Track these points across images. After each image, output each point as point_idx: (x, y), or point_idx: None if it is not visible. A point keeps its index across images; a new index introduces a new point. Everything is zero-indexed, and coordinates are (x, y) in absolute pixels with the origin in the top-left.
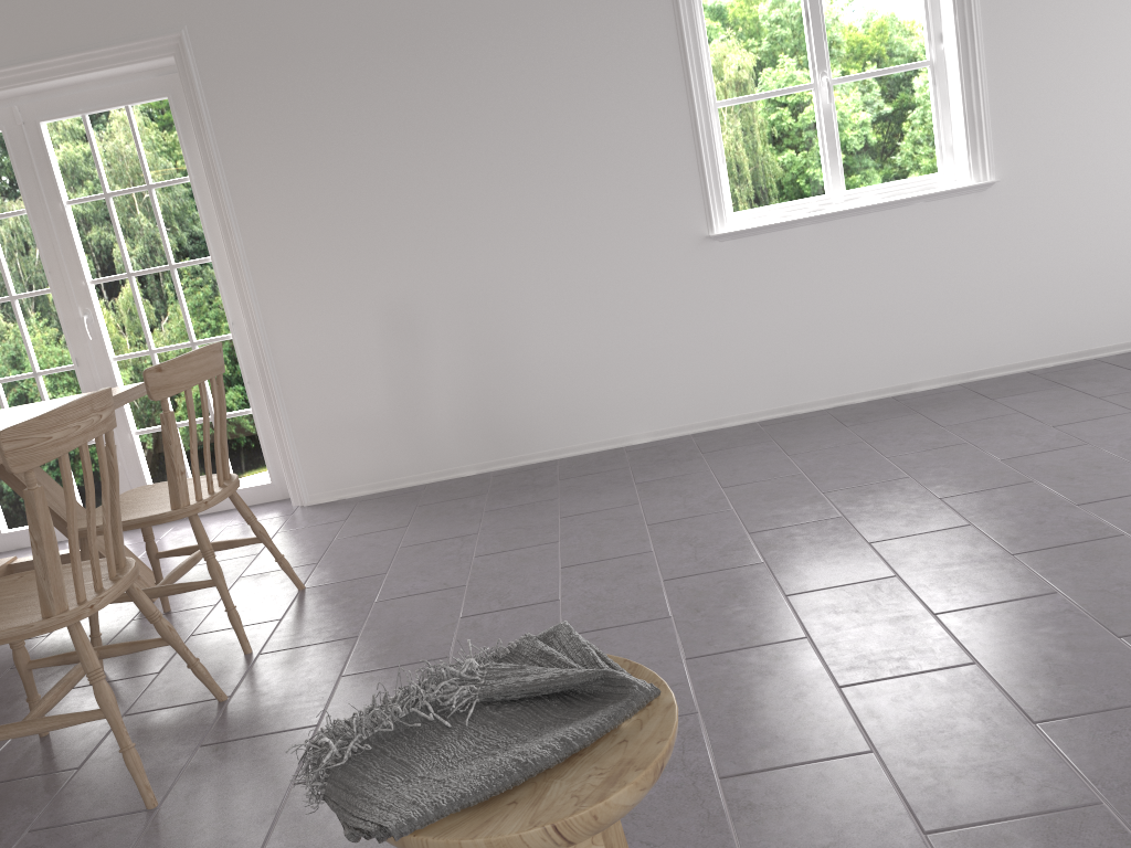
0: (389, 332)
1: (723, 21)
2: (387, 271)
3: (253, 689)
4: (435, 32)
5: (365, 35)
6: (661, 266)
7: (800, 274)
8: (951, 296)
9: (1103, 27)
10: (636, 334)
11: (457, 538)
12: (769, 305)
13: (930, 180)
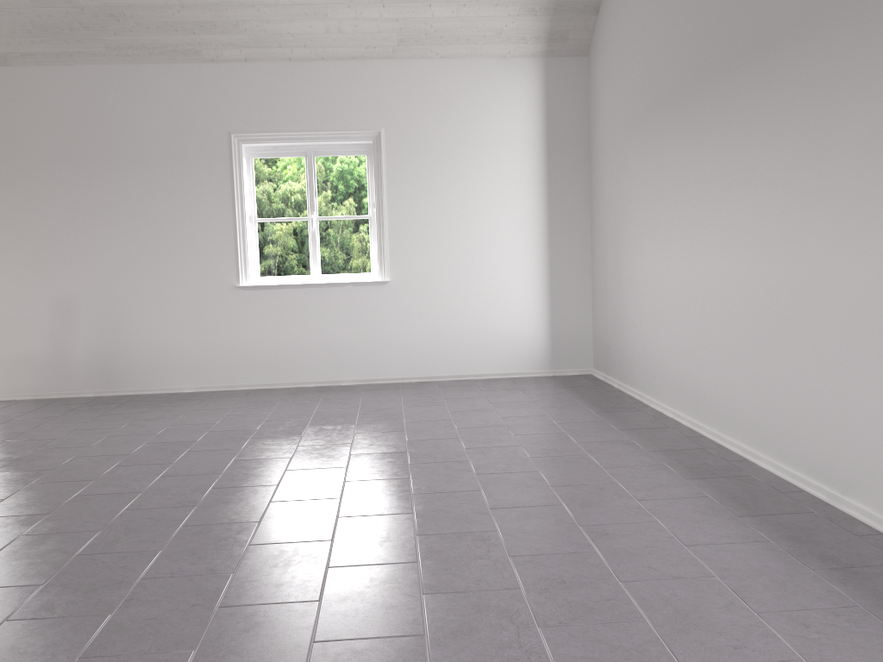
0: (56, 311)
1: (265, 179)
2: (60, 278)
3: None
4: (105, 161)
5: (67, 157)
6: (210, 298)
7: (284, 313)
8: (364, 337)
9: (448, 213)
10: (193, 332)
11: (45, 417)
12: (266, 327)
13: (365, 276)
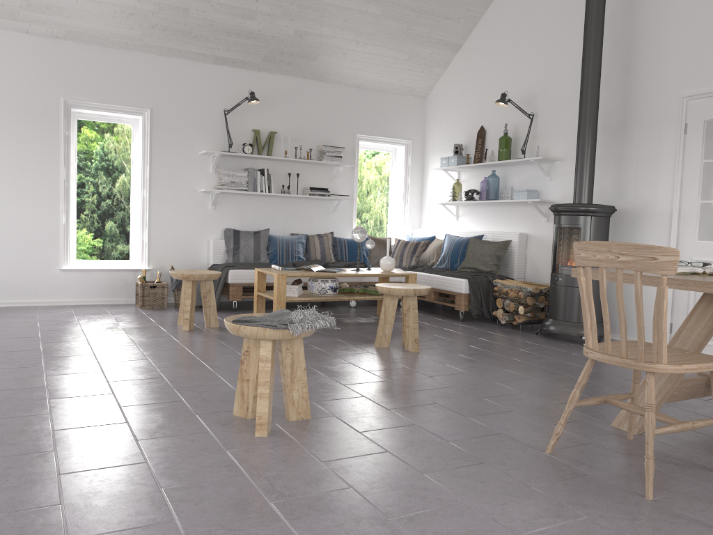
0: None
1: None
2: None
3: (641, 505)
4: None
5: None
6: None
7: None
8: None
9: None
10: None
11: None
12: None
13: None
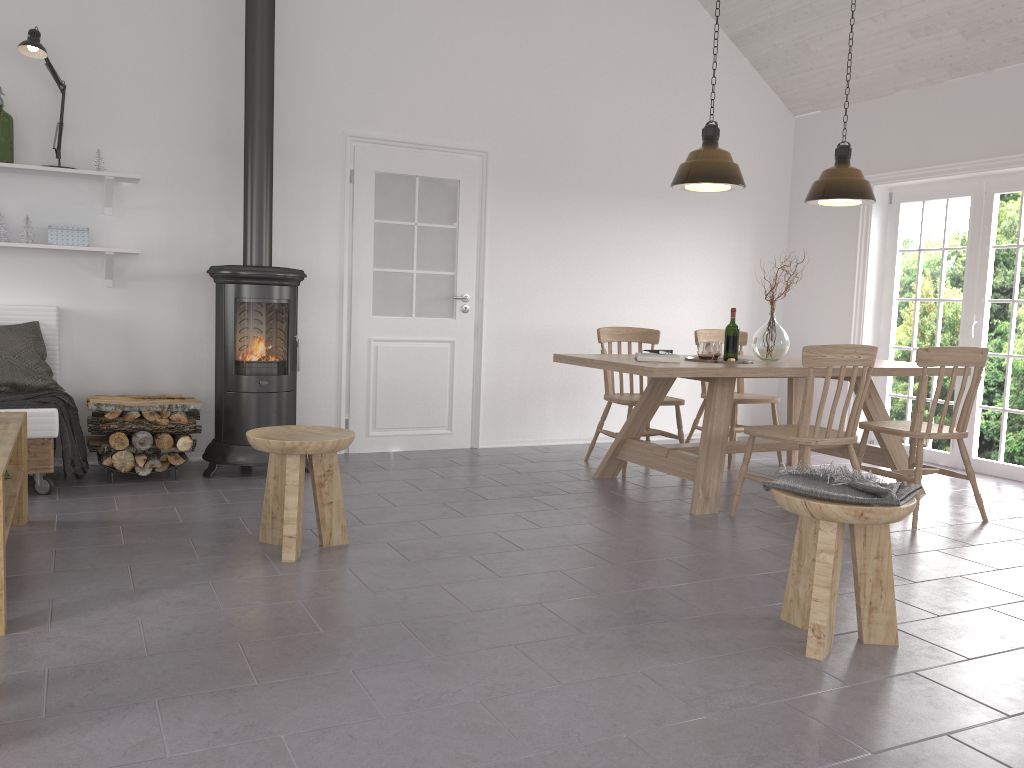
0: None
1: None
2: None
3: (892, 535)
4: None
5: None
6: None
7: None
8: None
9: None
10: None
11: None
12: None
13: None
